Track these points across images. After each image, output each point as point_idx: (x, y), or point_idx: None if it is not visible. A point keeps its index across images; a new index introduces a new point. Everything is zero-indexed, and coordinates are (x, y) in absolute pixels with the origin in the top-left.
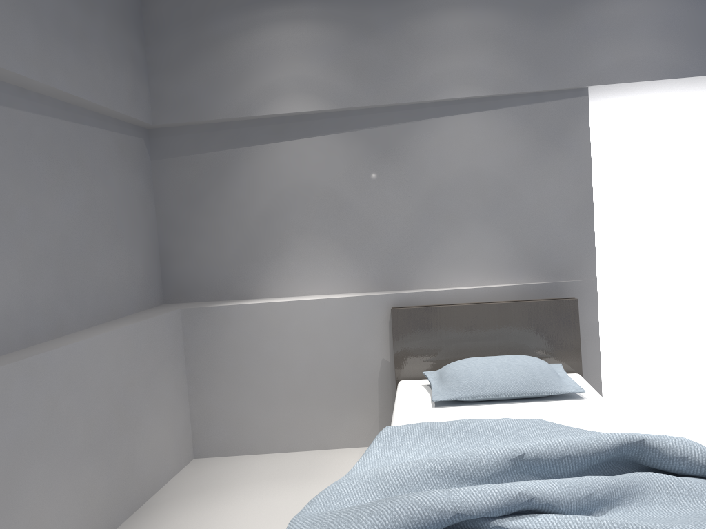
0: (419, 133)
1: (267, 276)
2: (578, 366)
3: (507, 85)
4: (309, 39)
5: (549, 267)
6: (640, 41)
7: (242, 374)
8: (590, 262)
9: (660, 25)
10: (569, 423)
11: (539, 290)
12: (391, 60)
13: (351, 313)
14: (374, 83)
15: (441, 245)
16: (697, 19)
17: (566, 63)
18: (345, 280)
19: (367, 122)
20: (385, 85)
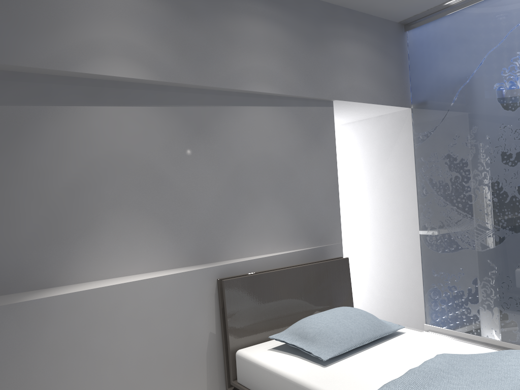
0: (226, 117)
1: (75, 258)
2: None
3: (290, 88)
4: (134, 5)
5: (315, 235)
6: (358, 75)
7: (63, 383)
8: (338, 229)
9: (367, 67)
10: (440, 352)
11: (313, 253)
12: (209, 47)
13: (182, 289)
14: (195, 64)
15: (244, 218)
16: (382, 68)
17: (323, 80)
18: (162, 256)
19: (183, 100)
20: (204, 68)
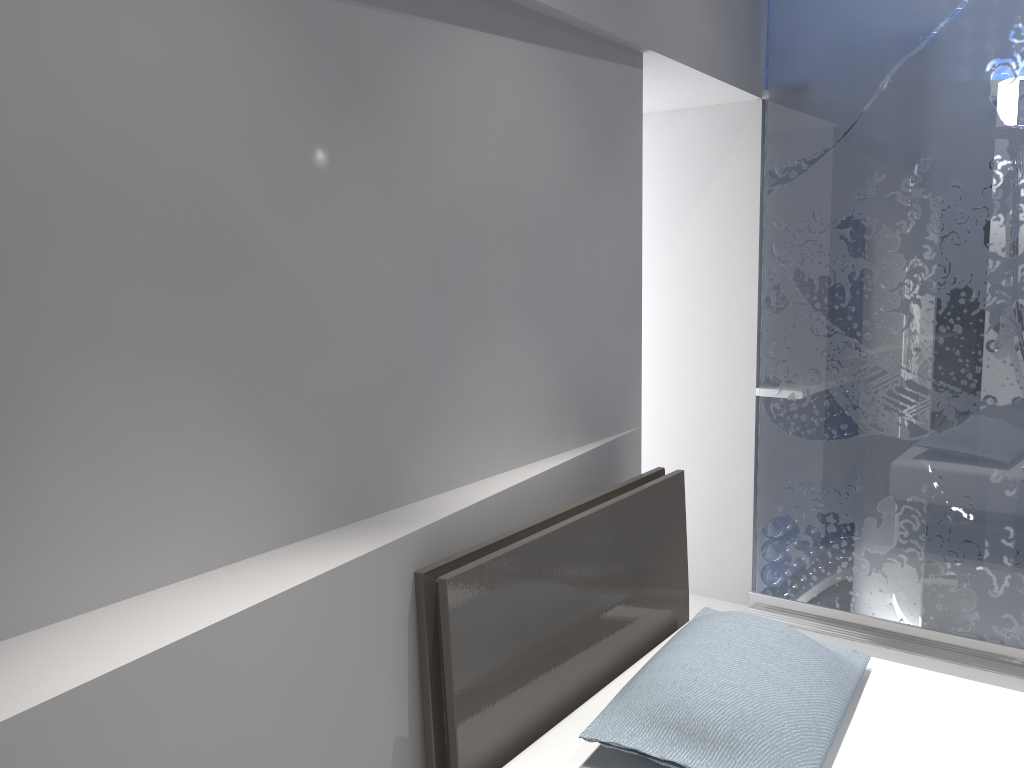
0: (422, 55)
1: None
2: (686, 600)
3: None
4: None
5: (597, 411)
6: None
7: None
8: (636, 394)
9: None
10: (1022, 738)
11: (597, 461)
12: None
13: (331, 625)
14: None
15: (457, 375)
16: None
17: None
18: (243, 514)
19: None
20: None
